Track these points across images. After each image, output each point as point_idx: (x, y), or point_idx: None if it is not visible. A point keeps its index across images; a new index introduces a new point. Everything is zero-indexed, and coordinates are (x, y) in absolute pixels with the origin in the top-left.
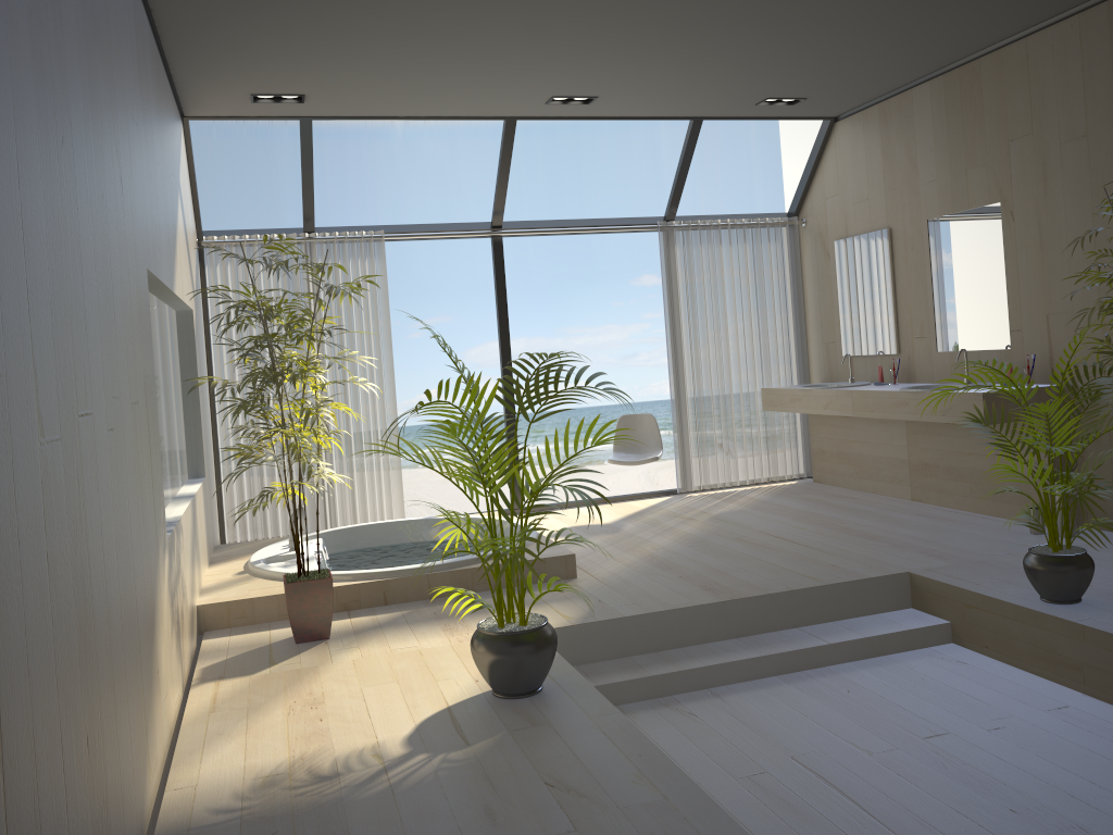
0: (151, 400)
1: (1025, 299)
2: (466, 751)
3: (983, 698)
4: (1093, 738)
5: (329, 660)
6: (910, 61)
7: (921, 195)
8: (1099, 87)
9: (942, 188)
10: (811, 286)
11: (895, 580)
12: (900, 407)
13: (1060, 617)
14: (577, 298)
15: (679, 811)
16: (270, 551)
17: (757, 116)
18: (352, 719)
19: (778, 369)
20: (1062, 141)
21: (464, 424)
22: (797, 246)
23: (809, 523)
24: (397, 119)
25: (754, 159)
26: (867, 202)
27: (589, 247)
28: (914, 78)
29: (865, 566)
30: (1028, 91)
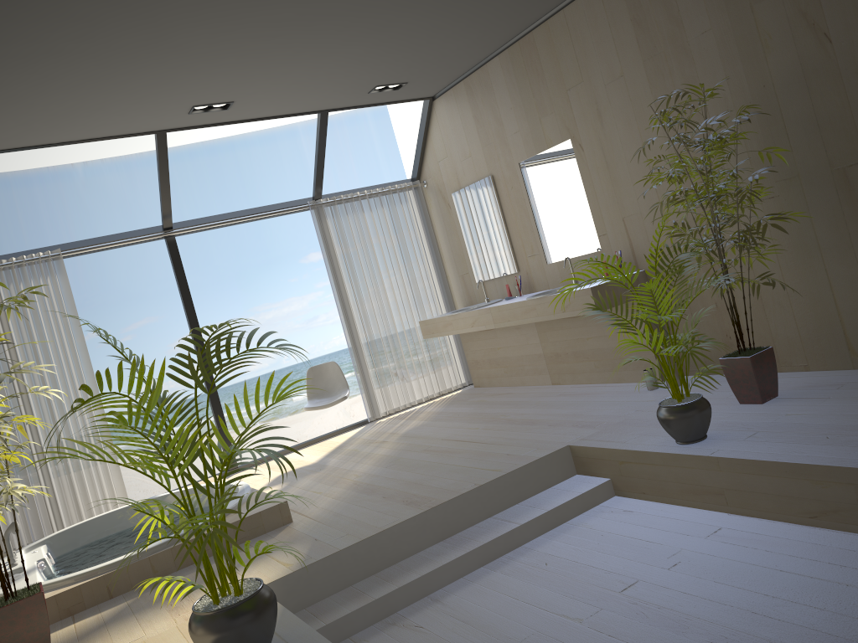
0: None
1: (604, 209)
2: None
3: (655, 539)
4: (751, 552)
5: None
6: (481, 40)
7: (510, 144)
8: (624, 37)
9: (525, 136)
10: (441, 233)
11: (559, 454)
12: (530, 312)
13: (696, 454)
14: (260, 281)
15: None
16: None
17: (371, 104)
18: None
19: (429, 303)
20: (606, 83)
21: (184, 404)
22: (424, 203)
23: (479, 422)
24: (51, 145)
25: (378, 150)
26: (471, 158)
27: (262, 239)
28: (486, 55)
29: (533, 449)
30: (573, 50)
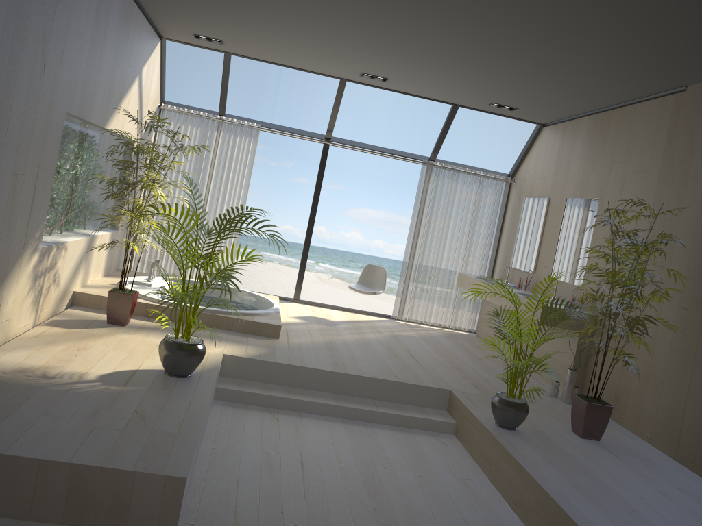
0: (45, 177)
1: (595, 259)
2: (120, 388)
3: (432, 462)
4: (462, 496)
5: (112, 334)
6: (572, 101)
7: (567, 182)
8: (659, 144)
9: (578, 181)
10: (508, 221)
11: (440, 391)
12: (509, 302)
13: (492, 432)
14: None
15: (176, 439)
16: (137, 278)
17: (493, 112)
18: (89, 360)
19: (473, 264)
20: (635, 171)
21: (335, 252)
22: (506, 195)
23: (438, 353)
24: (277, 64)
25: None
26: (544, 179)
27: None
28: (581, 112)
29: (432, 380)
30: (628, 136)
